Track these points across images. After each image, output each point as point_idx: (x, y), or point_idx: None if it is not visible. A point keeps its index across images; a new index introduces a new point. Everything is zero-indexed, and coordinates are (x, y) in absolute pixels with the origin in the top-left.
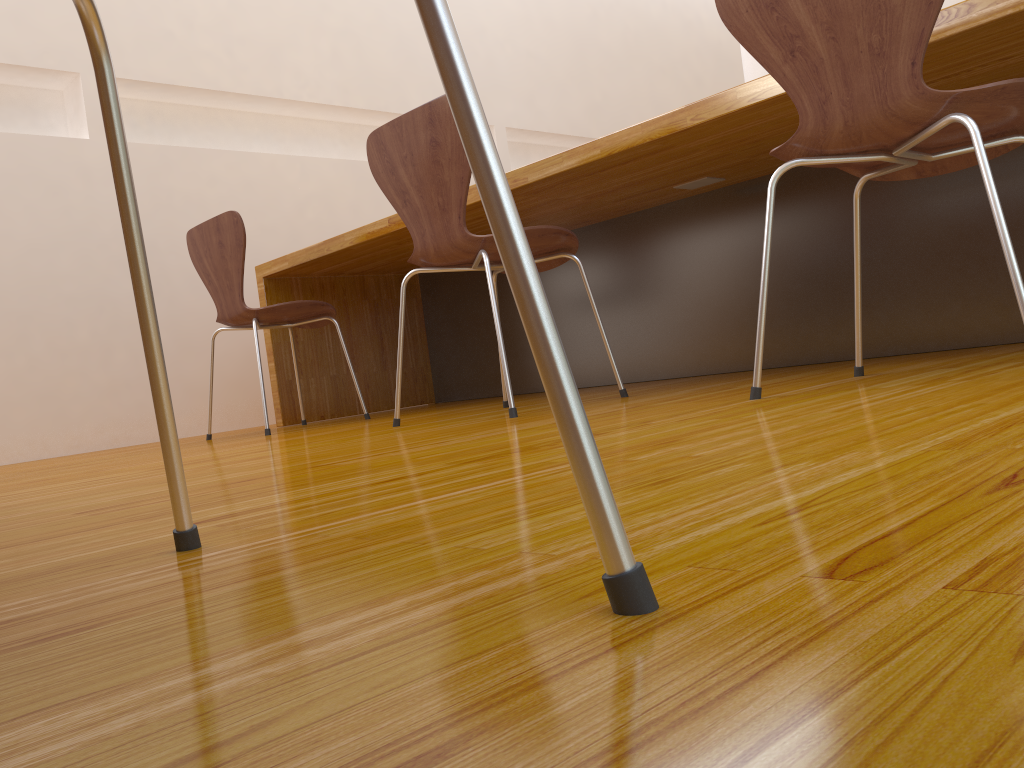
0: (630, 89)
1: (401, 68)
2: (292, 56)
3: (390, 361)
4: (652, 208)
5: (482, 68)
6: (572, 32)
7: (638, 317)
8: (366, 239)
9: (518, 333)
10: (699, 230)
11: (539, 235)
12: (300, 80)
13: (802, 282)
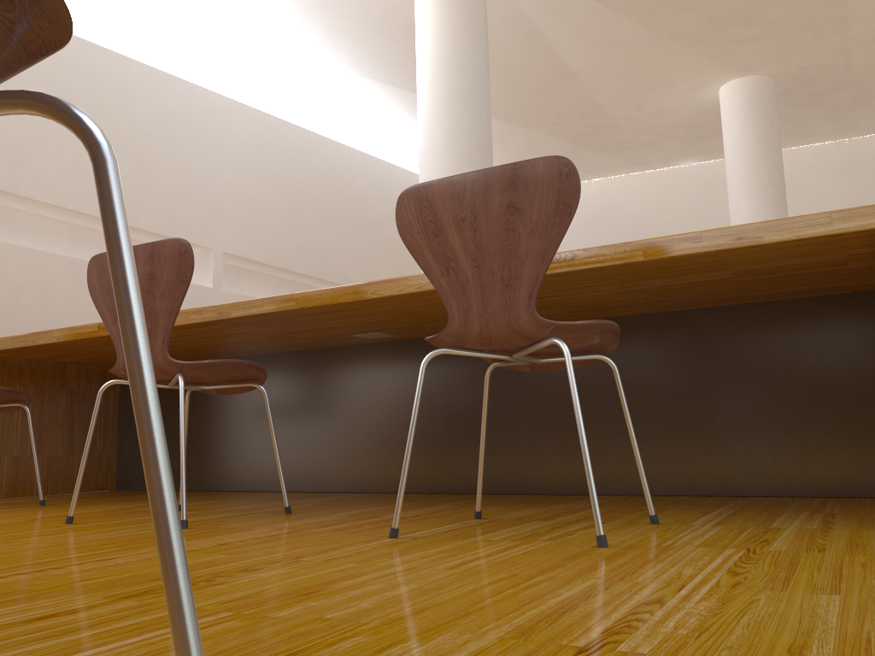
0: (333, 238)
1: (137, 188)
2: (35, 160)
3: (77, 447)
4: (335, 347)
5: (210, 200)
6: (291, 186)
7: (312, 435)
8: (74, 338)
9: (205, 435)
10: (371, 371)
11: (233, 367)
12: (39, 181)
13: (446, 425)
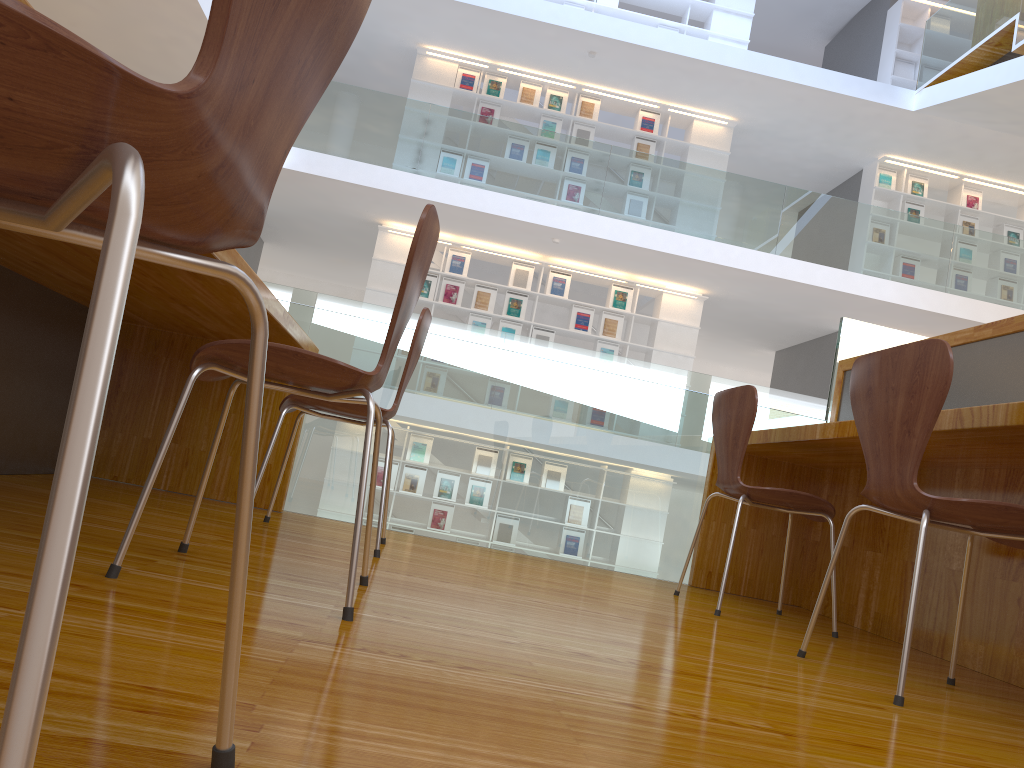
0: None
1: None
2: None
3: None
4: None
5: None
6: None
7: None
8: None
9: None
10: None
11: None
12: None
13: None
